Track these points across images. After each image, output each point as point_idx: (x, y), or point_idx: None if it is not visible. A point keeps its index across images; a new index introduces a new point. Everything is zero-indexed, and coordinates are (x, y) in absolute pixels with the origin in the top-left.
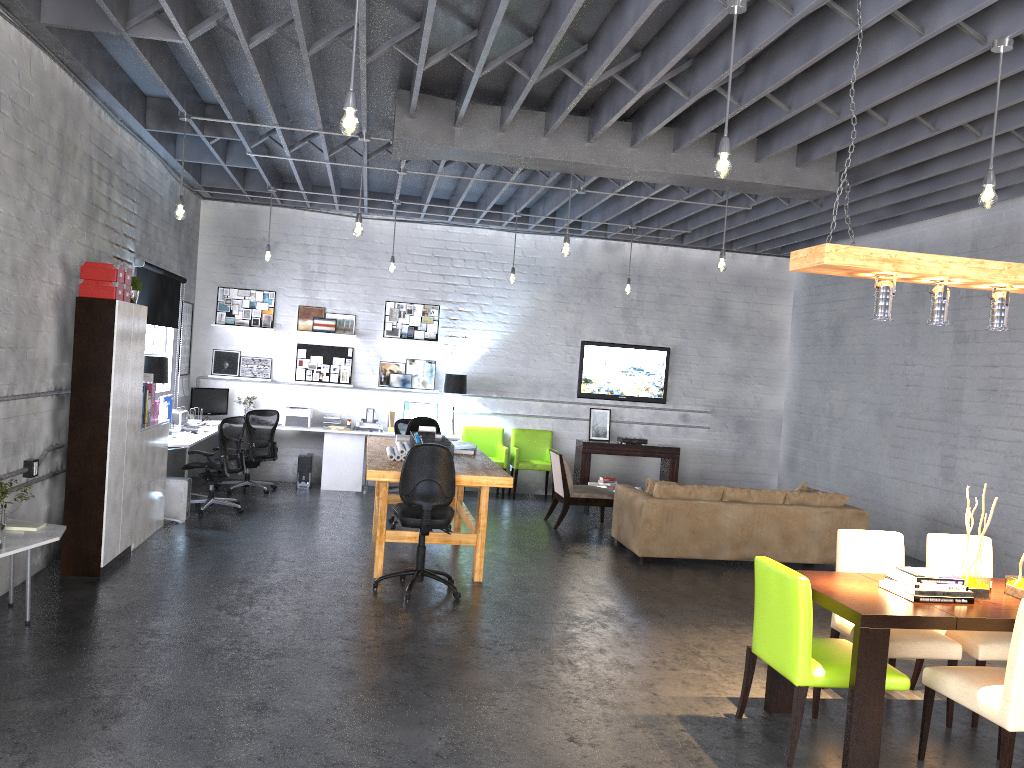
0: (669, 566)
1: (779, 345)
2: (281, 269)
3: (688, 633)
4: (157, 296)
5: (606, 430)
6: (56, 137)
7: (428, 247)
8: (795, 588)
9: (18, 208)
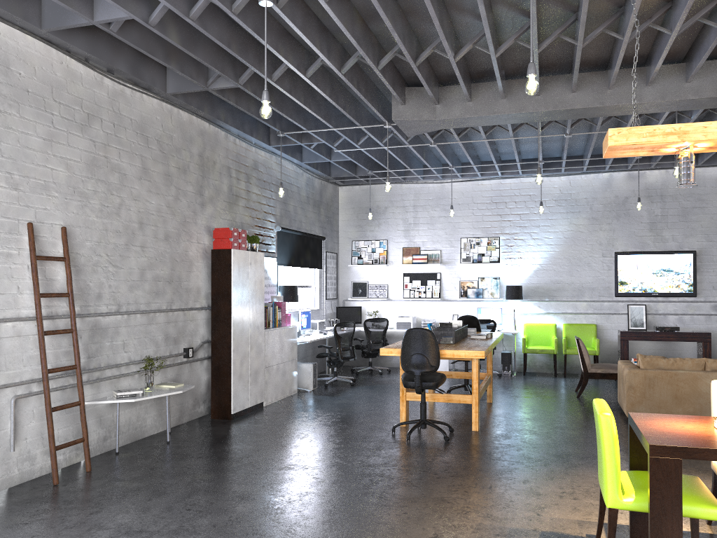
0: None
1: None
2: (389, 224)
3: None
4: (299, 249)
5: (643, 321)
6: (197, 158)
7: (488, 196)
8: (599, 422)
9: (167, 200)
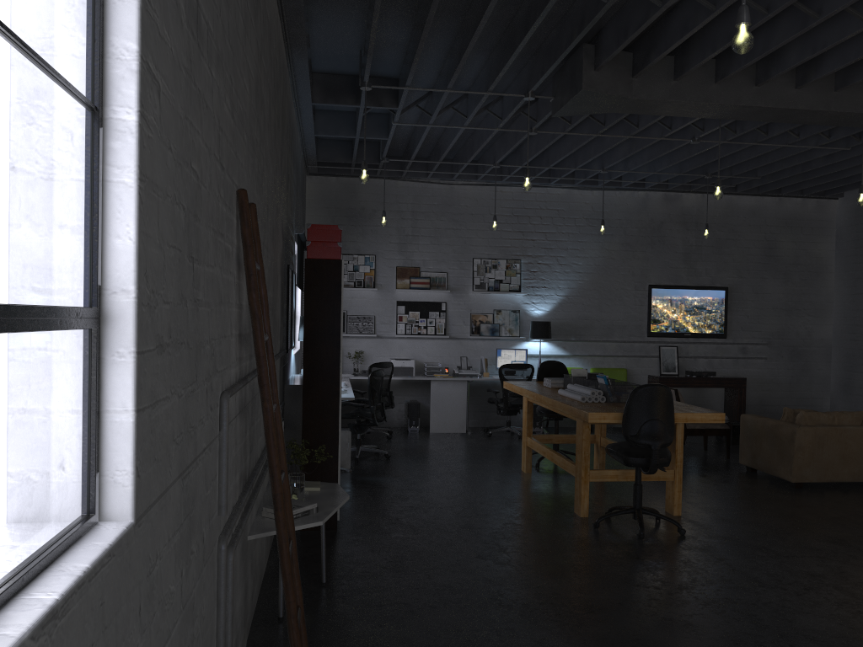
0: (823, 490)
1: (825, 279)
2: (379, 234)
3: None
4: (300, 262)
5: (675, 365)
6: (281, 105)
7: (508, 207)
8: None
9: (274, 171)
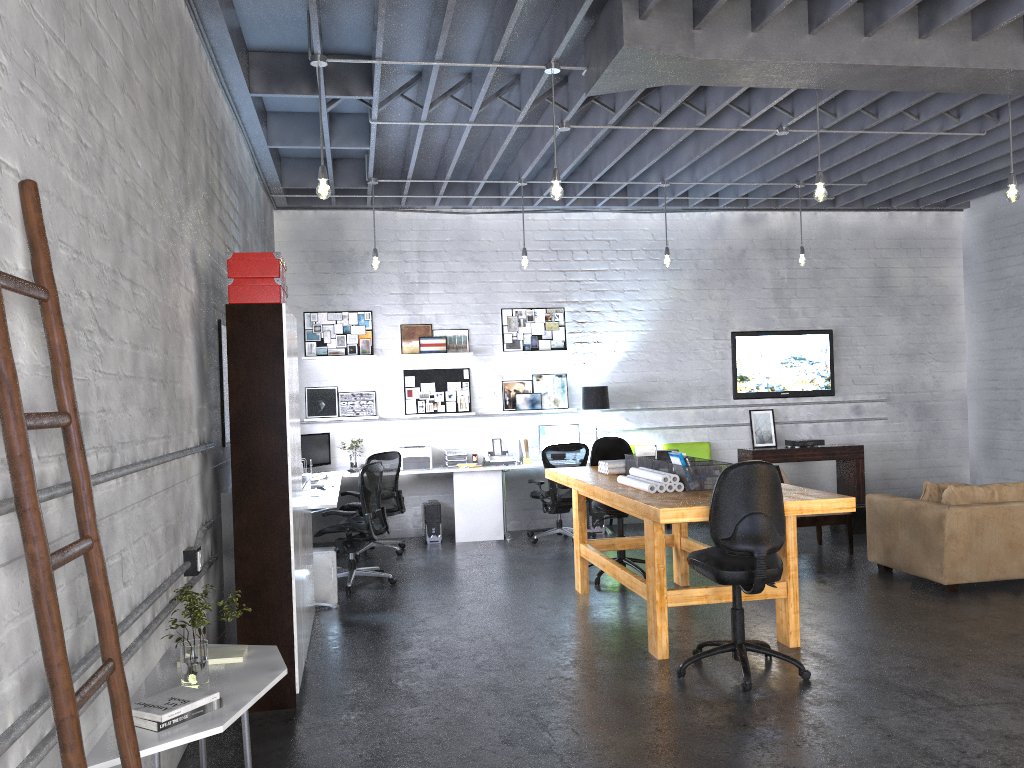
0: (987, 593)
1: (953, 313)
2: (375, 283)
3: None
4: None
5: (771, 434)
6: (177, 77)
7: (543, 240)
8: None
9: (153, 168)
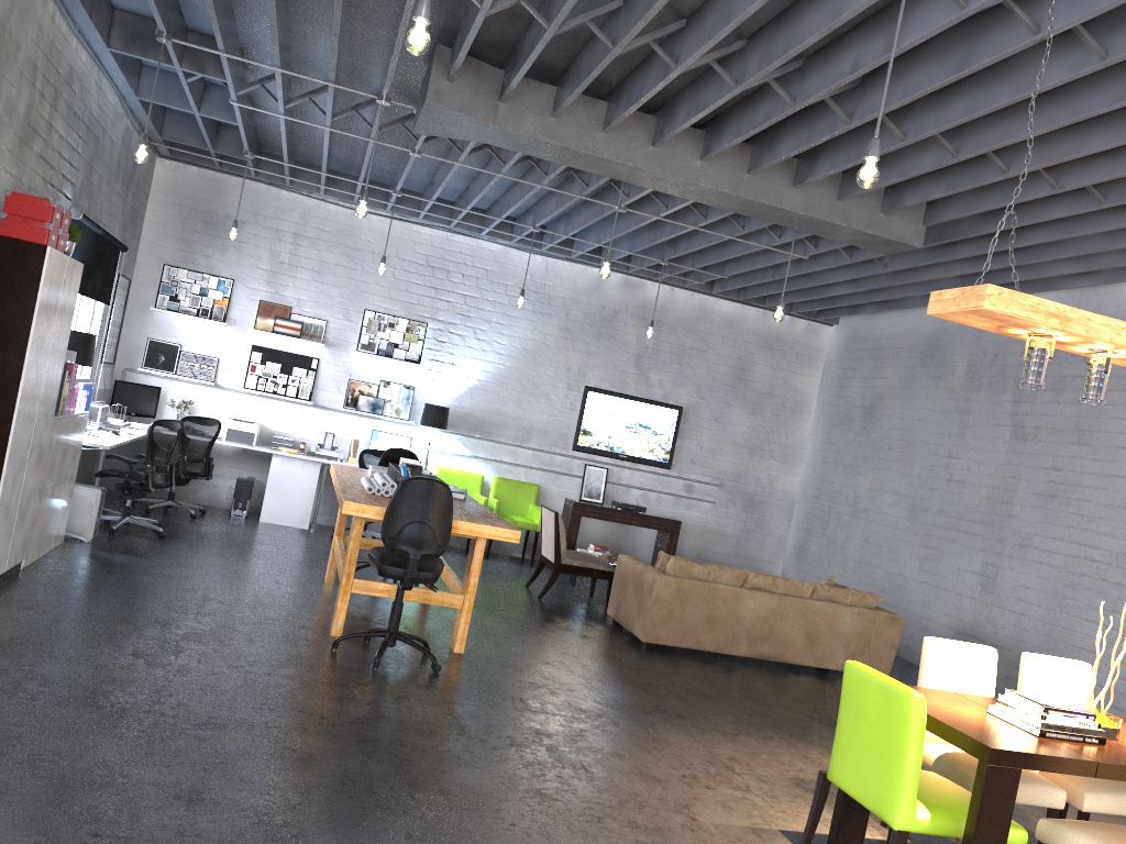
0: (676, 657)
1: (801, 420)
2: (244, 254)
3: (715, 742)
4: (91, 260)
5: (600, 491)
6: None
7: (423, 254)
8: (907, 706)
9: None
